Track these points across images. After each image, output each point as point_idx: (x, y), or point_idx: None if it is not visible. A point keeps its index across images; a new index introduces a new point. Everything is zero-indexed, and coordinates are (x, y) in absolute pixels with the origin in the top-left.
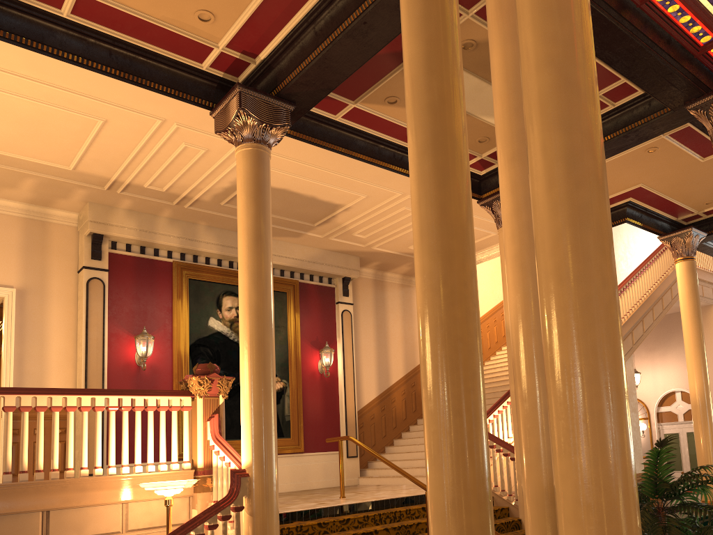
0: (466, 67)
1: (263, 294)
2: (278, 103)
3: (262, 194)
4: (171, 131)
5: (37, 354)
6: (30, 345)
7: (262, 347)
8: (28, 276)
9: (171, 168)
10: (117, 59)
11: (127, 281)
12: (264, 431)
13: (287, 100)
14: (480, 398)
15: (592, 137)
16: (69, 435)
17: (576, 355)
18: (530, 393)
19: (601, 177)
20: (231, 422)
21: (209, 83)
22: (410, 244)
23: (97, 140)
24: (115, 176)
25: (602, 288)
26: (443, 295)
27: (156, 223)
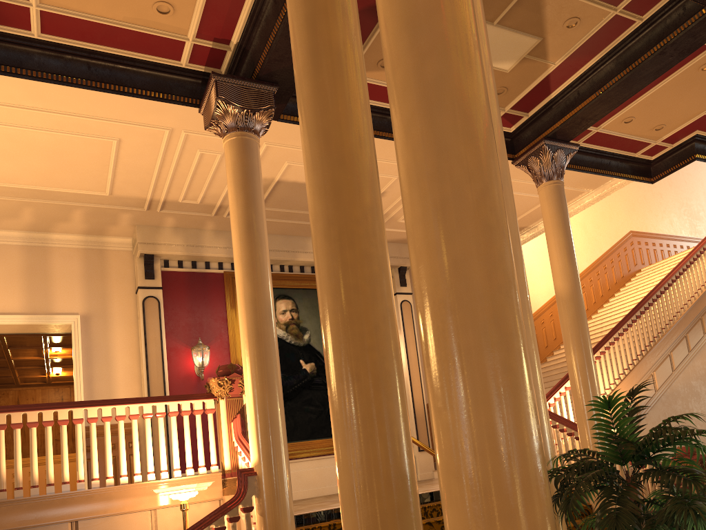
0: None
1: (258, 284)
2: (259, 86)
3: (250, 182)
4: (182, 139)
5: (105, 374)
6: (98, 366)
7: (260, 340)
8: (91, 302)
9: (197, 178)
10: (96, 71)
11: (181, 296)
12: (269, 427)
13: (268, 82)
14: (387, 356)
15: None
16: (93, 446)
17: (436, 278)
18: None
19: (461, 41)
20: (294, 424)
21: (193, 81)
22: None
23: (119, 161)
24: (149, 195)
25: (465, 185)
26: (331, 238)
27: (202, 237)
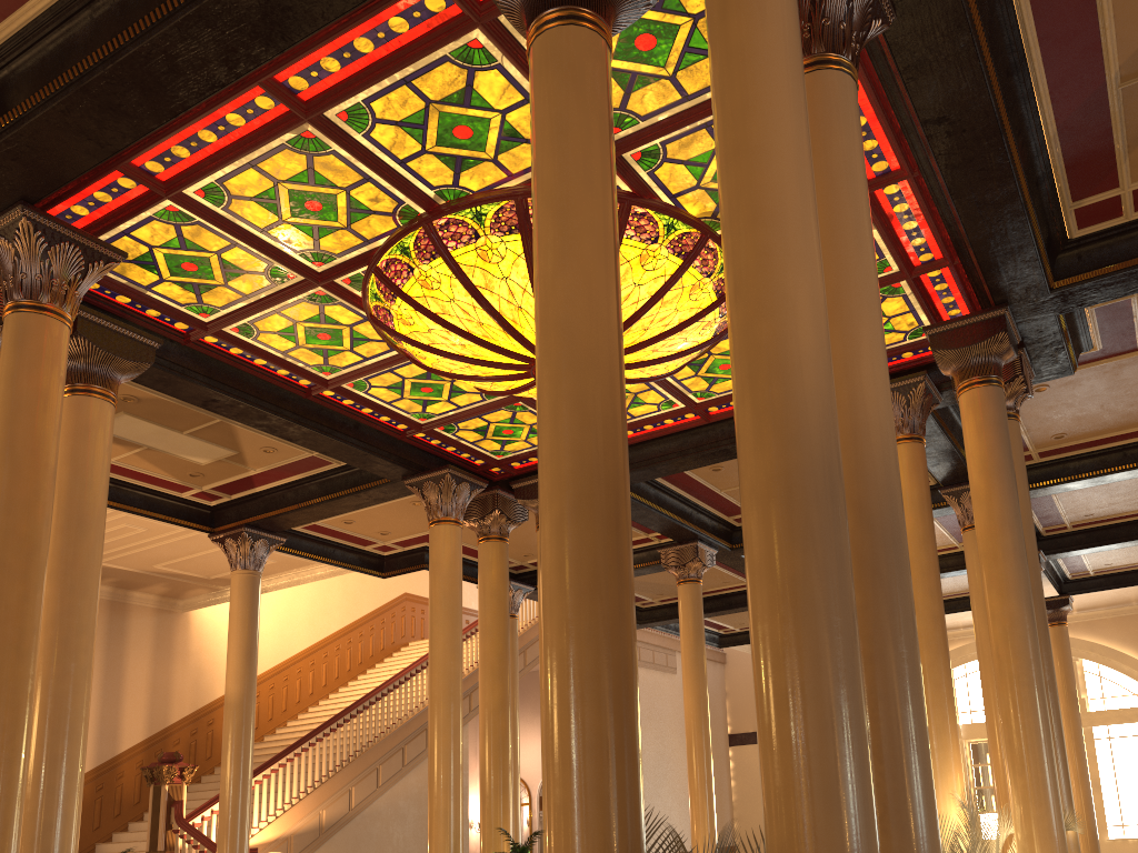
0: (137, 414)
1: None
2: None
3: None
4: None
5: None
6: None
7: None
8: None
9: None
10: None
11: None
12: None
13: None
14: None
15: (17, 609)
16: None
17: None
18: (28, 804)
19: (21, 641)
20: None
21: None
22: (154, 562)
23: None
24: None
25: None
26: None
27: None
